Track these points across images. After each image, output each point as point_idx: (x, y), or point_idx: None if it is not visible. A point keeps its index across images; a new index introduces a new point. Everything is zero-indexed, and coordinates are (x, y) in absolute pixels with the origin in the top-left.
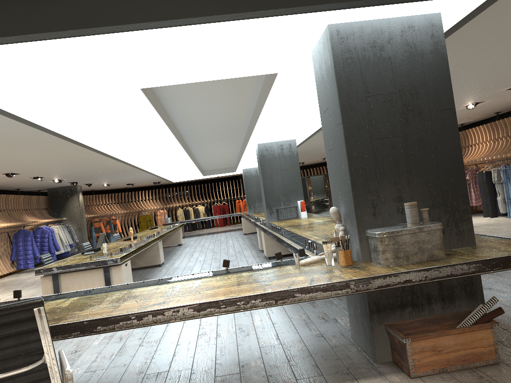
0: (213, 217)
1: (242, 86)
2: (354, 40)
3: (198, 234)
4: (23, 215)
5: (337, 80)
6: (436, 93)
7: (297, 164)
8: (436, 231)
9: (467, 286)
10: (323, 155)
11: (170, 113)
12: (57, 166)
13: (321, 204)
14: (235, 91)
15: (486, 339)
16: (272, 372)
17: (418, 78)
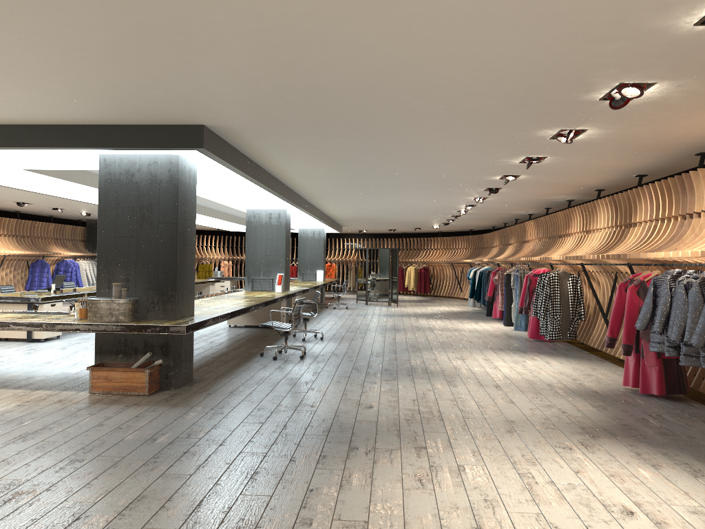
0: None
1: None
2: (114, 167)
3: None
4: (50, 245)
5: (99, 193)
6: (165, 211)
7: (283, 235)
8: (123, 304)
9: (164, 347)
10: (405, 225)
11: None
12: (63, 202)
13: (379, 282)
14: None
15: (141, 379)
16: (35, 382)
17: (155, 199)
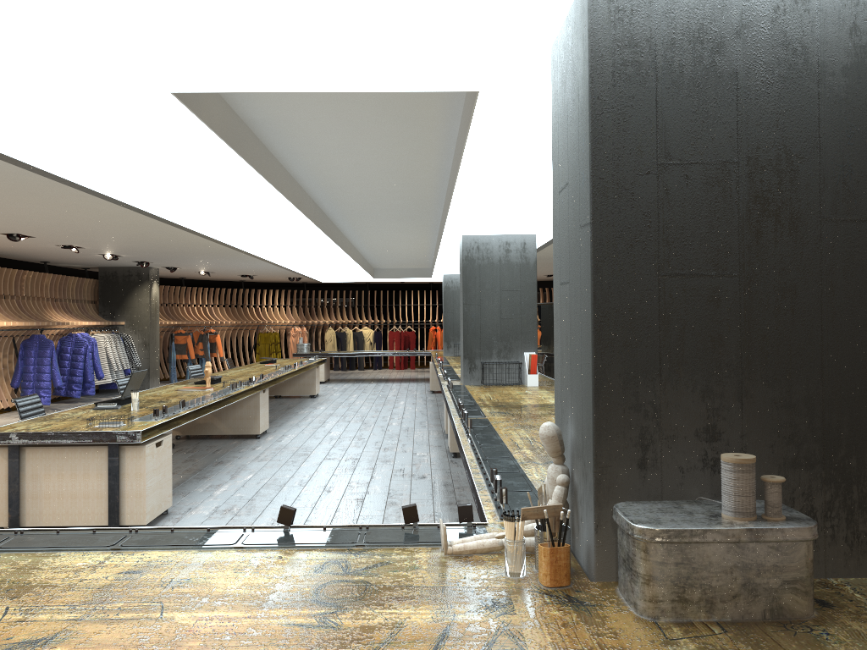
0: (382, 352)
1: (418, 117)
2: (649, 19)
3: (354, 379)
4: (47, 309)
5: (593, 115)
6: (845, 177)
7: (533, 282)
8: (797, 545)
9: None
10: None
11: (281, 157)
12: (97, 231)
13: None
14: (405, 126)
15: None
16: None
17: (803, 134)
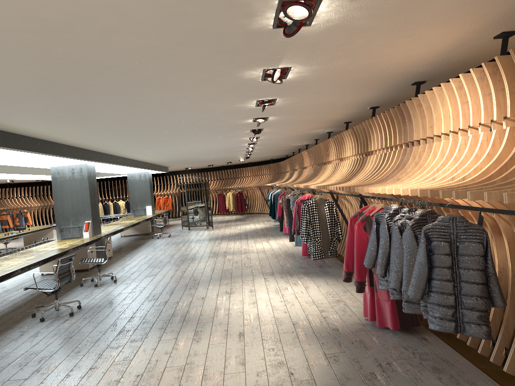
0: (109, 216)
1: None
2: None
3: None
4: None
5: None
6: None
7: (87, 187)
8: None
9: None
10: (217, 161)
11: None
12: None
13: (197, 210)
14: None
15: None
16: None
17: None
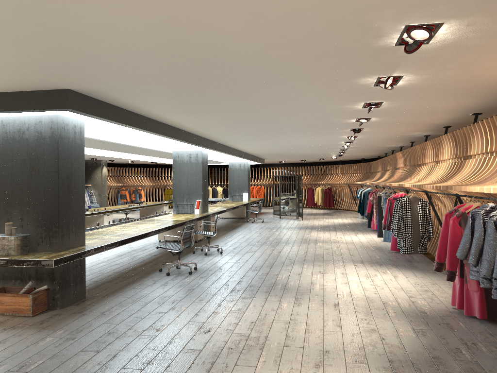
0: (210, 199)
1: None
2: (9, 127)
3: None
4: None
5: None
6: (49, 161)
7: (200, 170)
8: (12, 240)
9: (51, 274)
10: (310, 157)
11: None
12: None
13: (289, 201)
14: None
15: (26, 302)
16: None
17: (40, 152)
